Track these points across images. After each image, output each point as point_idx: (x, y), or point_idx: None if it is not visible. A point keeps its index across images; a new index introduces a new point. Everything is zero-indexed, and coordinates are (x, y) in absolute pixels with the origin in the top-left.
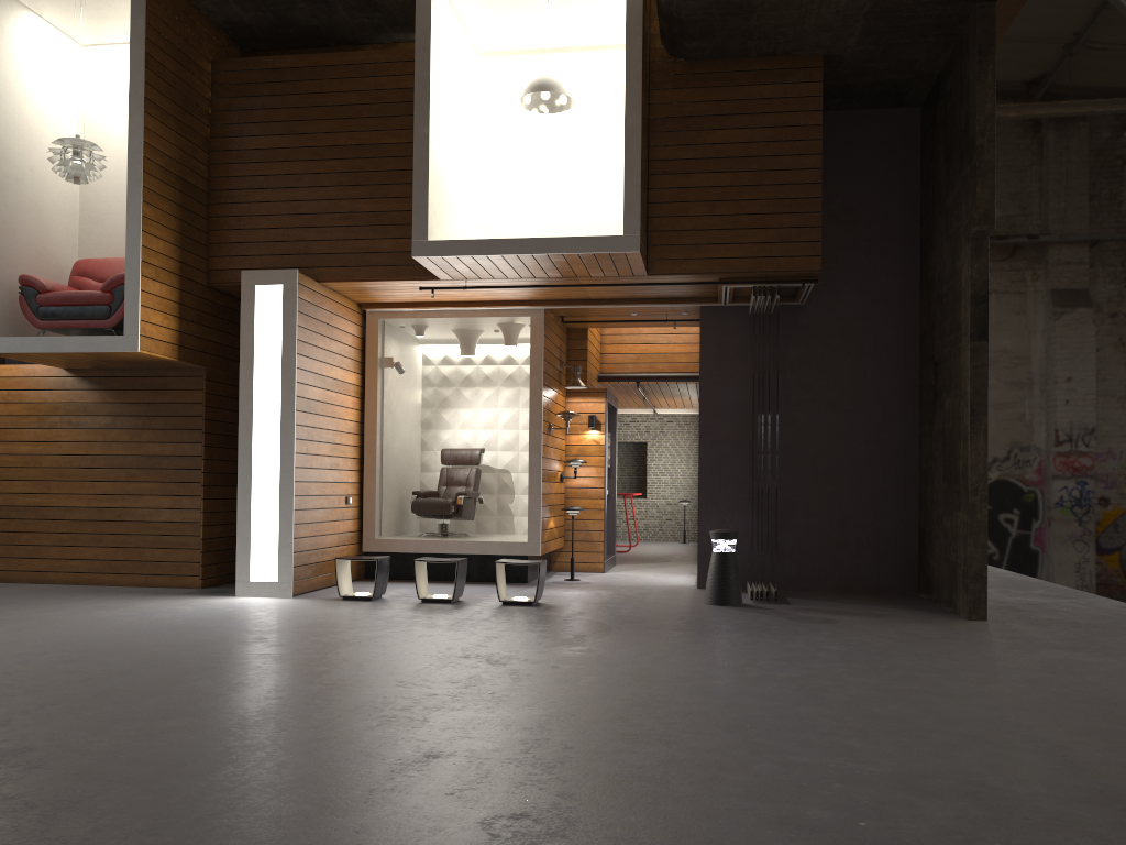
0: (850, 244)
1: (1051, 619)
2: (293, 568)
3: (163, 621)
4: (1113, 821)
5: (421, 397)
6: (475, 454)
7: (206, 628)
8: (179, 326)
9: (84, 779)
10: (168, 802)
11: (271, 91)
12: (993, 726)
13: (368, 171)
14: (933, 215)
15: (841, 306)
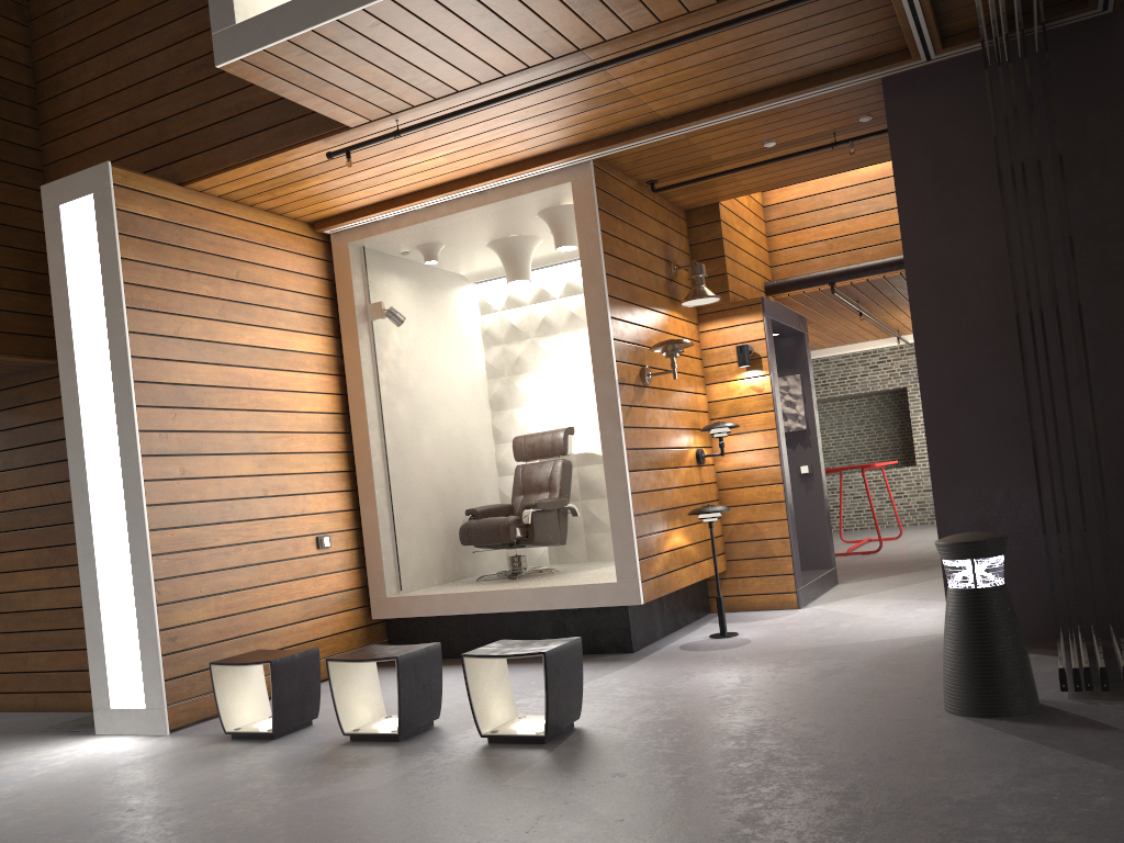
0: None
1: None
2: (163, 682)
3: None
4: None
5: (484, 364)
6: (558, 439)
7: None
8: None
9: None
10: None
11: None
12: None
13: None
14: None
15: None
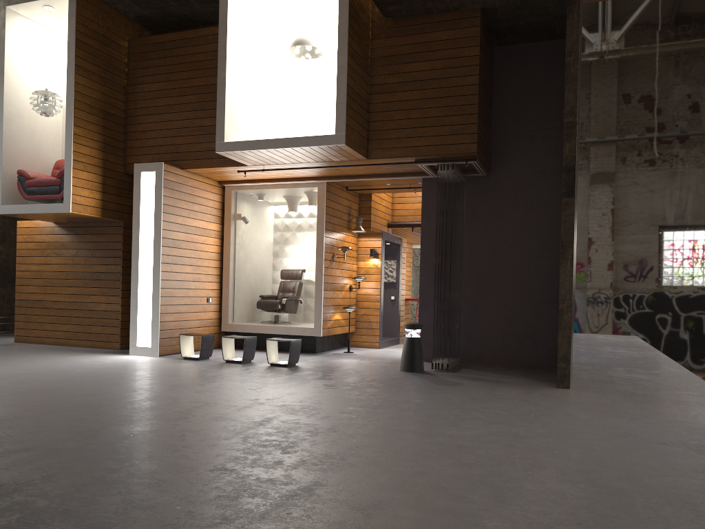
0: (520, 134)
1: (619, 390)
2: (159, 339)
3: (58, 367)
4: (342, 520)
5: (273, 238)
6: (298, 273)
7: (71, 372)
8: (102, 197)
9: None
10: None
11: (158, 56)
12: (406, 456)
13: (209, 100)
14: None
15: (513, 176)
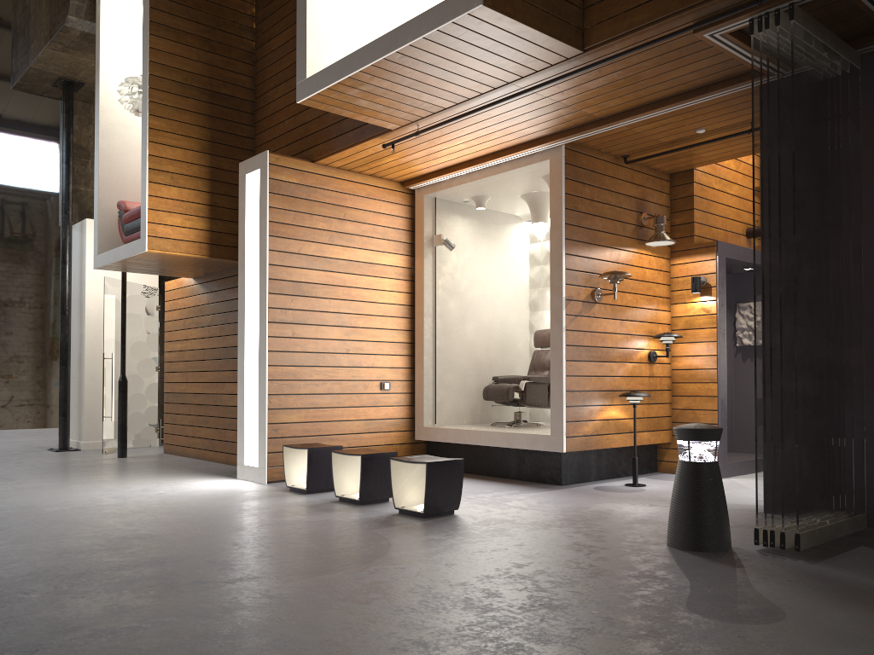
0: None
1: None
2: (266, 454)
3: (56, 499)
4: None
5: (528, 278)
6: None
7: (31, 512)
8: (210, 226)
9: None
10: None
11: None
12: None
13: None
14: None
15: None
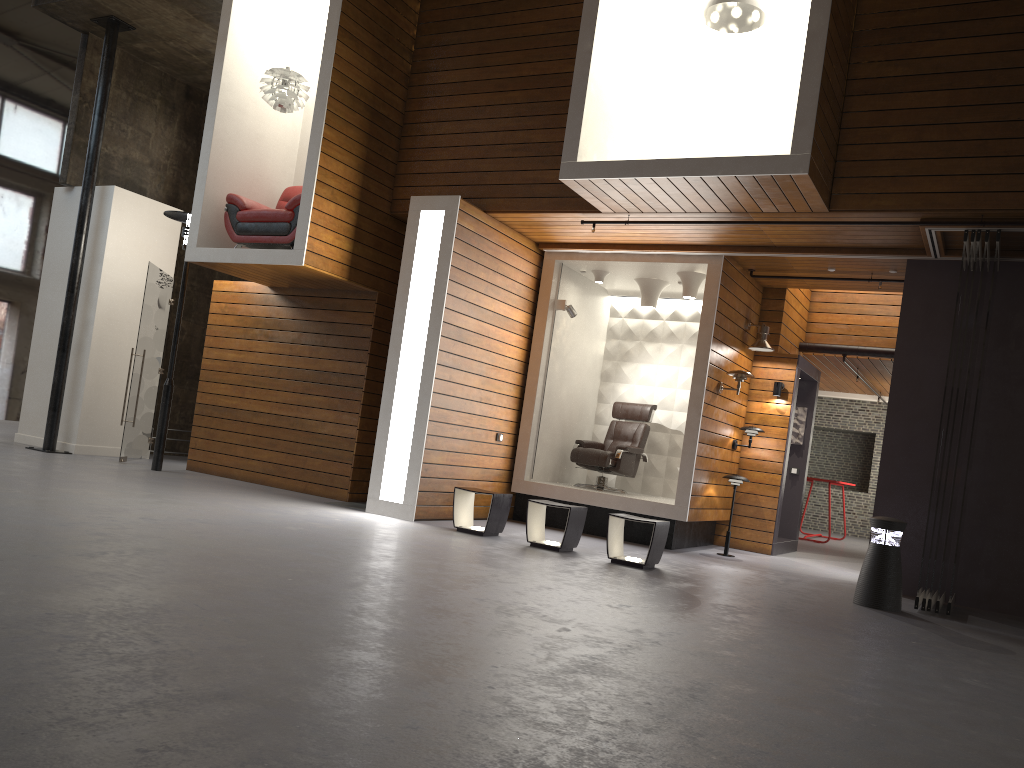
0: None
1: None
2: (417, 492)
3: (258, 517)
4: None
5: (604, 349)
6: (645, 410)
7: (281, 529)
8: (353, 248)
9: None
10: None
11: (467, 26)
12: None
13: (546, 101)
14: None
15: None
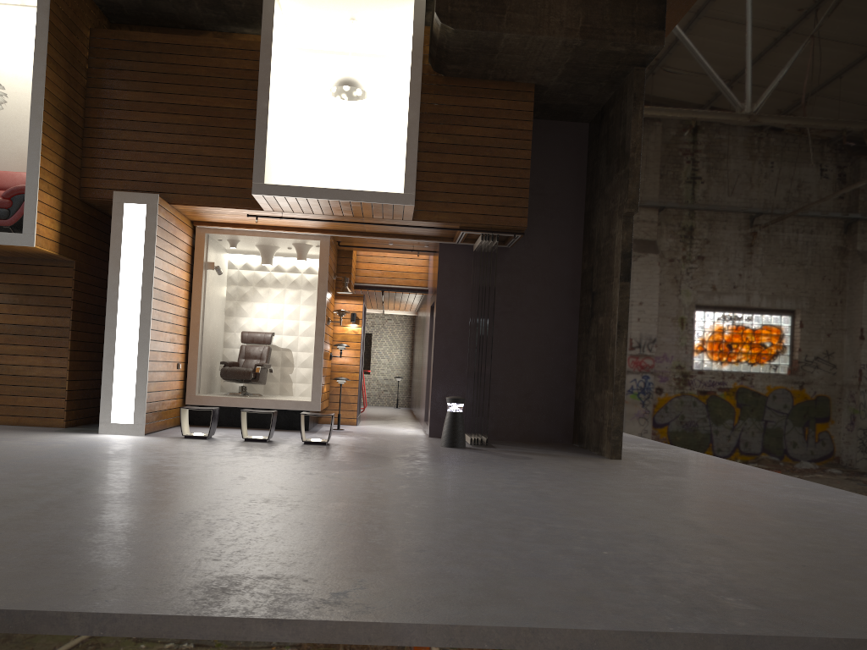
0: (540, 209)
1: (658, 460)
2: (145, 414)
3: (64, 448)
4: (726, 550)
5: (226, 292)
6: (268, 337)
7: (104, 454)
8: (60, 228)
9: (133, 535)
10: (204, 545)
11: (137, 58)
12: (650, 511)
13: (212, 126)
14: (595, 196)
15: (533, 250)
